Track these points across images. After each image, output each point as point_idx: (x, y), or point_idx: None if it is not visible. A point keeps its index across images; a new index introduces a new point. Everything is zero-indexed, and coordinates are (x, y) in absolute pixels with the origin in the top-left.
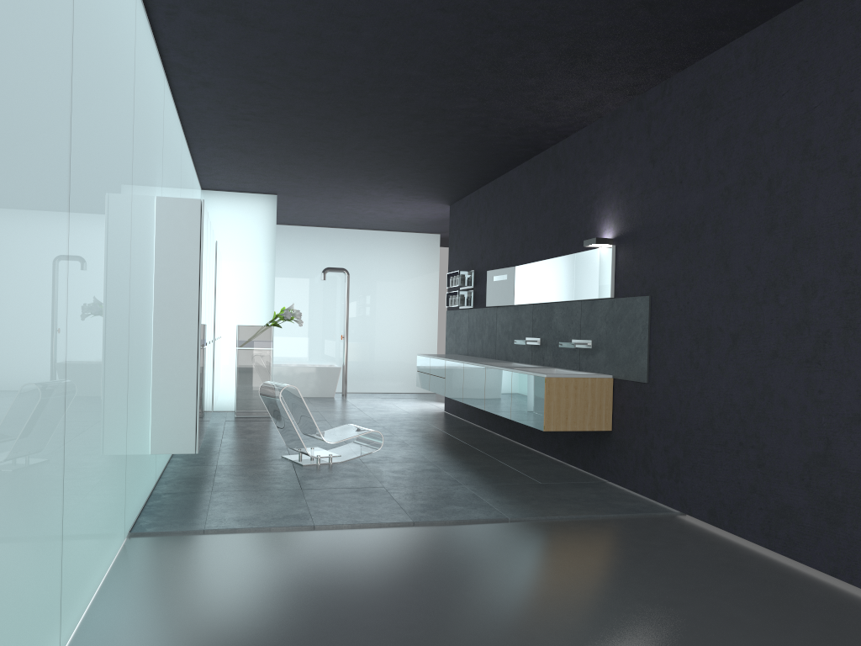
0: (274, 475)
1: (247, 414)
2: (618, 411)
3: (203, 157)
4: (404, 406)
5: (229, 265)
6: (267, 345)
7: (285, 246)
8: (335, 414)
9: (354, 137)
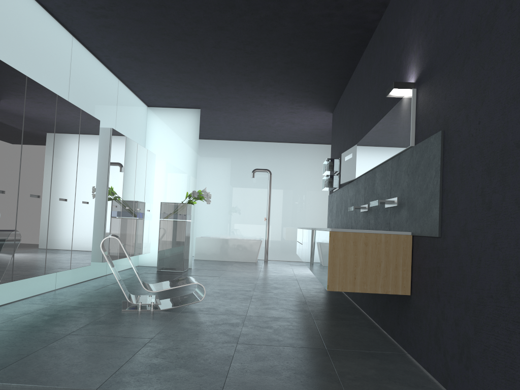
0: (77, 318)
1: (165, 269)
2: (416, 273)
3: (118, 70)
4: (299, 270)
5: (164, 160)
6: (182, 217)
7: (230, 155)
8: (235, 273)
9: (202, 31)
